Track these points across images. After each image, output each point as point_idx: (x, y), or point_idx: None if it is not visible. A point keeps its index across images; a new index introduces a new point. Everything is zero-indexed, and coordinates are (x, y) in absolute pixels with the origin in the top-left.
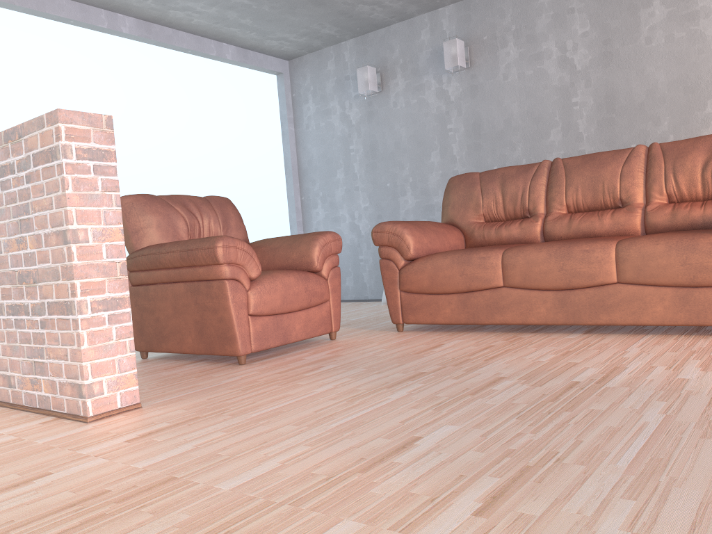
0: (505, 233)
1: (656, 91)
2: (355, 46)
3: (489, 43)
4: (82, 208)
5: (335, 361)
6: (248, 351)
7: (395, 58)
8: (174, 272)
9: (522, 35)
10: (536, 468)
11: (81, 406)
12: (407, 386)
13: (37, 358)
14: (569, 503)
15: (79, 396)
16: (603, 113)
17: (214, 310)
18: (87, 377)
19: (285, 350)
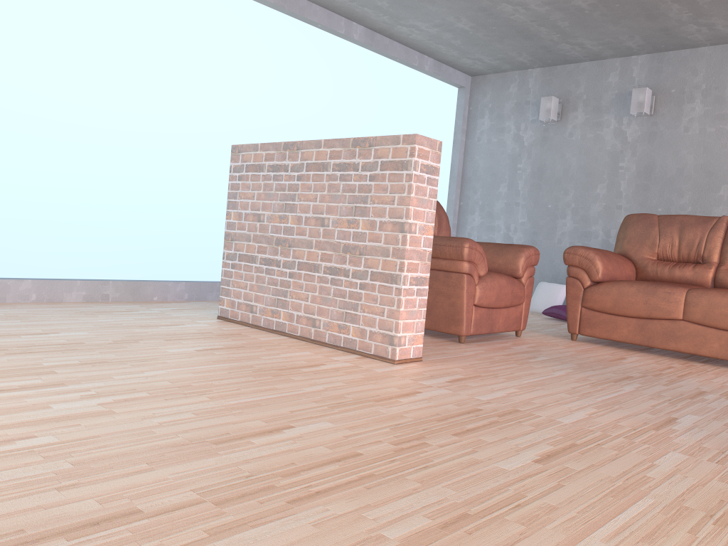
0: (678, 274)
1: None
2: (541, 75)
3: (676, 96)
4: (416, 208)
5: (543, 355)
6: (468, 333)
7: (579, 93)
8: None
9: (711, 94)
10: None
11: (389, 351)
12: (629, 383)
13: (350, 310)
14: None
15: (389, 344)
16: None
17: (448, 296)
18: (399, 331)
19: (485, 338)
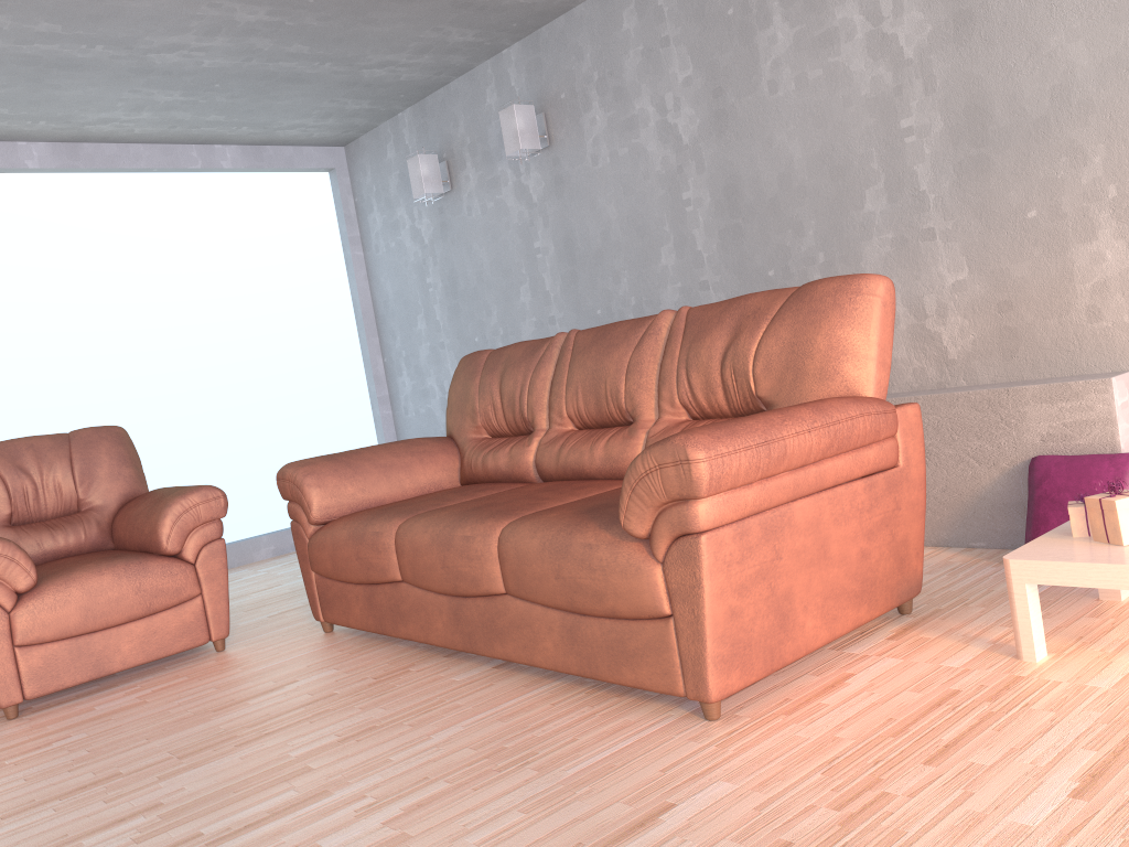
0: (492, 464)
1: (793, 176)
2: (414, 119)
3: (569, 104)
4: None
5: (102, 724)
6: (16, 700)
7: (462, 136)
8: None
9: (608, 87)
10: None
11: None
12: (30, 815)
13: None
14: None
15: None
16: (725, 217)
17: None
18: None
19: (121, 680)
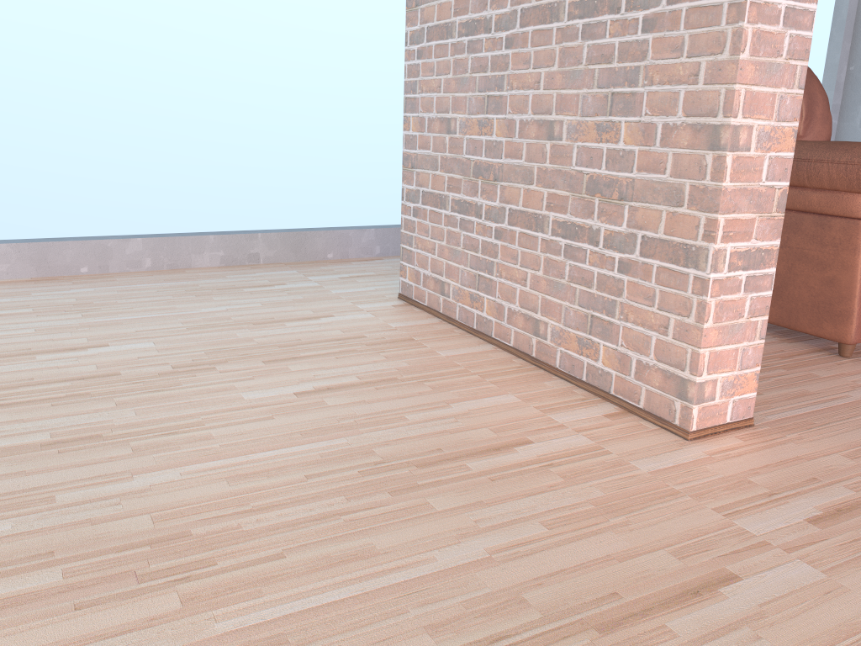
0: None
1: None
2: None
3: None
4: (753, 89)
5: None
6: None
7: None
8: None
9: None
10: None
11: (677, 411)
12: None
13: (600, 313)
14: None
15: (678, 396)
16: None
17: (820, 264)
18: (701, 372)
19: None
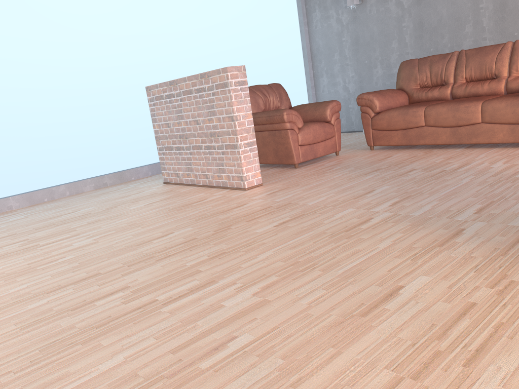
0: (430, 95)
1: None
2: None
3: None
4: (237, 106)
5: (340, 165)
6: (299, 162)
7: None
8: (262, 126)
9: None
10: (412, 195)
11: (242, 184)
12: (372, 174)
13: (220, 166)
14: (418, 202)
15: (241, 180)
16: (498, 14)
17: (283, 143)
18: (244, 173)
19: (314, 161)
